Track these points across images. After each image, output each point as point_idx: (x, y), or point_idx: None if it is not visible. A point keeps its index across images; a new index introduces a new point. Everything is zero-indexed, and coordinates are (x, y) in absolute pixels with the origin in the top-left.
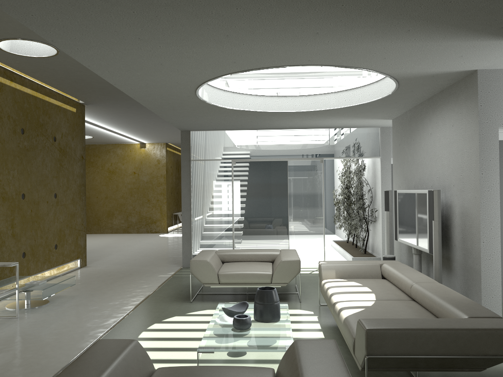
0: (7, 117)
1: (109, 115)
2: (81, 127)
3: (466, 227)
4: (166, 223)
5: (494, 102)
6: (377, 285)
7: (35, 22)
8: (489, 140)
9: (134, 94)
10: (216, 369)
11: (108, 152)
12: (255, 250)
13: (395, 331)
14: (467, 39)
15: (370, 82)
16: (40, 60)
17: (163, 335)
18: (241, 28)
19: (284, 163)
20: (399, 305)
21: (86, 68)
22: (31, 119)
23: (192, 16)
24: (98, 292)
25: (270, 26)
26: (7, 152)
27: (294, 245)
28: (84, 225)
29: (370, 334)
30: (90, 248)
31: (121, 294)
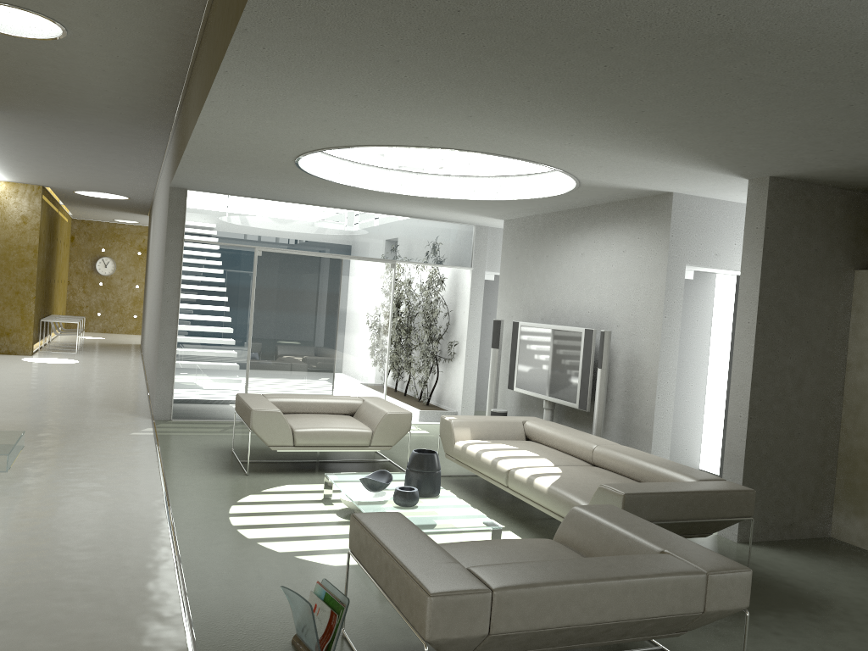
0: None
1: None
2: None
3: (634, 378)
4: (32, 337)
5: (685, 234)
6: (536, 449)
7: (251, 53)
8: (675, 278)
9: (203, 138)
10: (500, 542)
11: None
12: (324, 396)
13: (650, 495)
14: (703, 168)
15: (516, 173)
16: (3, 38)
17: (268, 521)
18: (499, 115)
19: (338, 263)
20: (589, 471)
21: (72, 66)
22: None
23: (467, 94)
24: (57, 460)
25: (533, 120)
26: None
27: (342, 389)
28: None
29: (628, 499)
30: None
31: (107, 464)
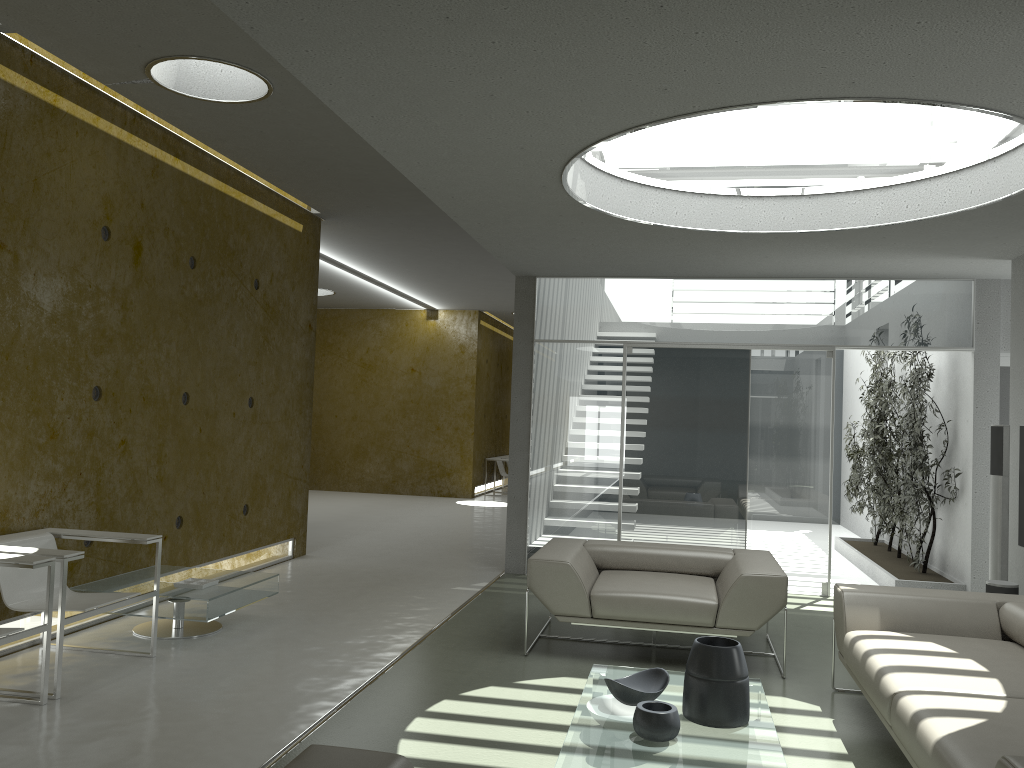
0: (163, 230)
1: (368, 243)
2: (311, 264)
3: None
4: (471, 478)
5: None
6: (998, 658)
7: None
8: None
9: (424, 179)
10: None
11: (362, 325)
12: (675, 546)
13: None
14: None
15: (975, 161)
16: (234, 109)
17: (462, 731)
18: None
19: (743, 355)
20: None
21: (326, 132)
22: (211, 239)
23: None
24: (324, 614)
25: None
26: (158, 303)
27: (758, 541)
28: (305, 468)
29: None
30: (316, 519)
31: (372, 623)
